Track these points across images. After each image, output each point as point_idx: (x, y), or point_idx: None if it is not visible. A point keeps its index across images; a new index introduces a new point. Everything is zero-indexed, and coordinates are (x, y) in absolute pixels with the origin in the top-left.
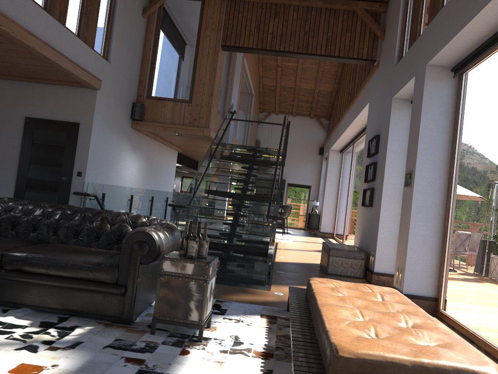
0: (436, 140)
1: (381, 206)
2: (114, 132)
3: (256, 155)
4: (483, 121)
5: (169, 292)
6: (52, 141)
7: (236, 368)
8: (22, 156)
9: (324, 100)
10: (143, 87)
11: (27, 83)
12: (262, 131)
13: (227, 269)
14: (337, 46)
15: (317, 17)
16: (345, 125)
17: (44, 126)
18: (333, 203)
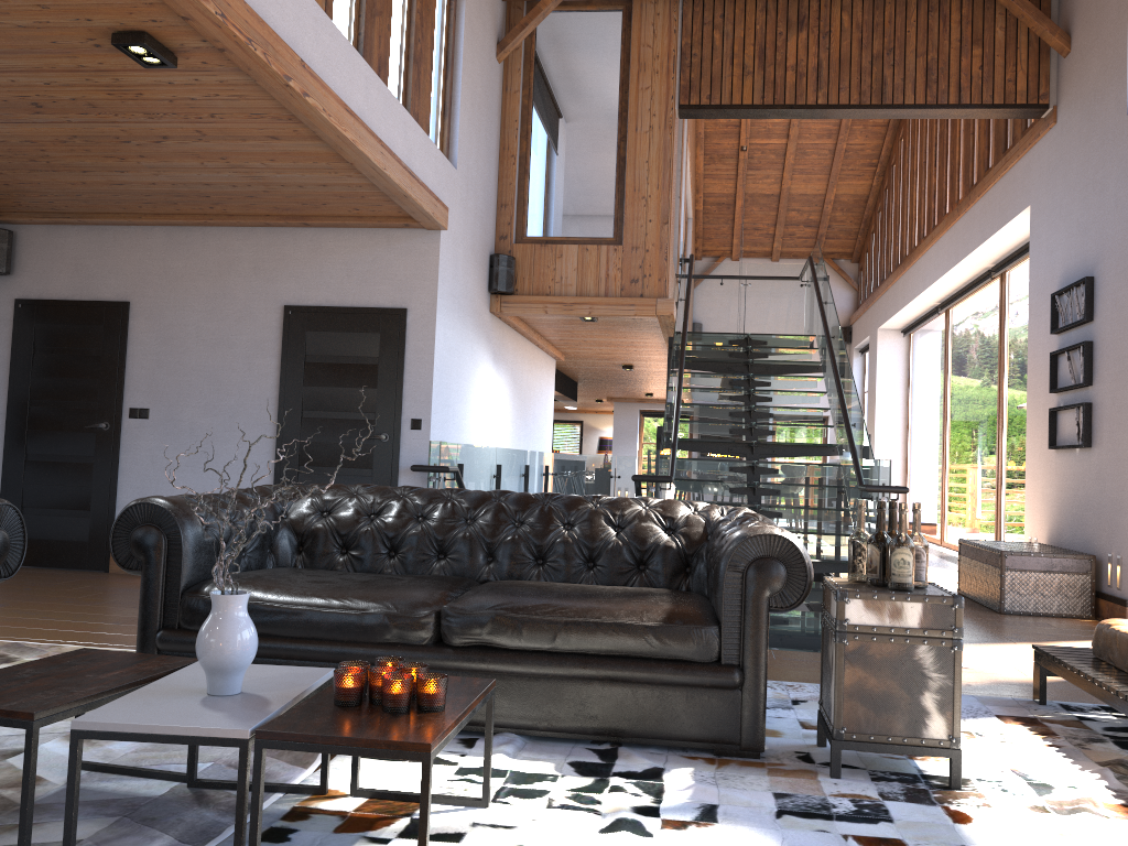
0: None
1: None
2: (466, 325)
3: (754, 352)
4: None
5: (867, 674)
6: (349, 356)
7: None
8: (284, 394)
9: (846, 217)
10: (509, 219)
11: (282, 229)
12: (747, 297)
13: (781, 616)
14: (952, 80)
15: (899, 19)
16: (933, 268)
17: (328, 322)
18: (896, 451)
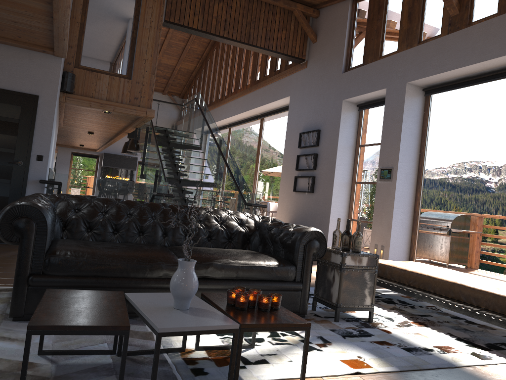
0: (411, 144)
1: (333, 193)
2: (57, 107)
3: (170, 137)
4: (461, 134)
5: (350, 283)
6: (0, 116)
7: (433, 335)
8: None
9: (182, 78)
10: (73, 54)
11: None
12: (159, 110)
13: None
14: (274, 41)
15: (258, 9)
16: (232, 110)
17: None
18: None
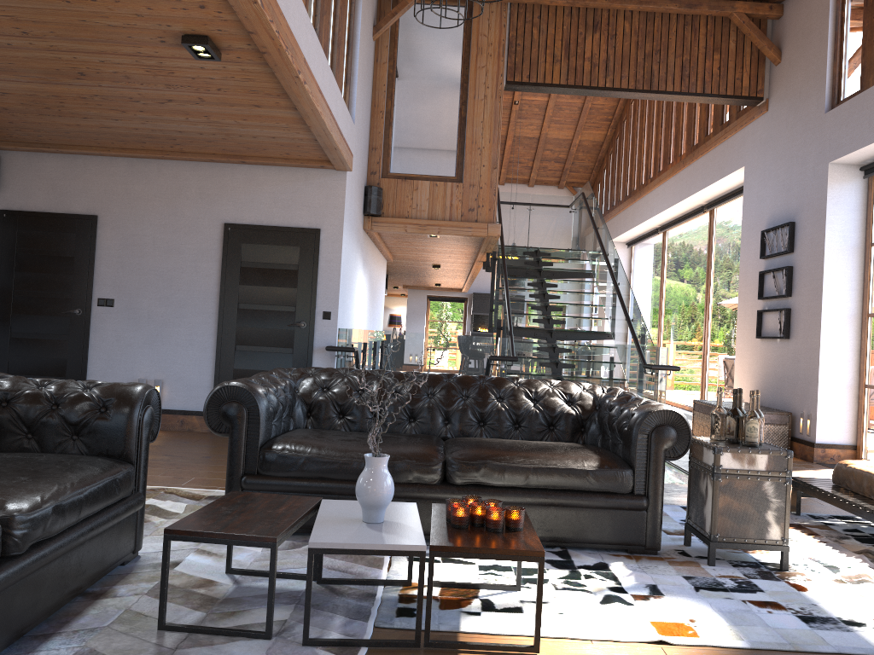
0: None
1: (821, 337)
2: (354, 240)
3: (543, 261)
4: None
5: (733, 500)
6: (275, 263)
7: None
8: (224, 291)
9: (586, 157)
10: (378, 159)
11: (222, 164)
12: (531, 219)
13: None
14: (699, 76)
15: (664, 29)
16: (660, 202)
17: (259, 237)
18: None
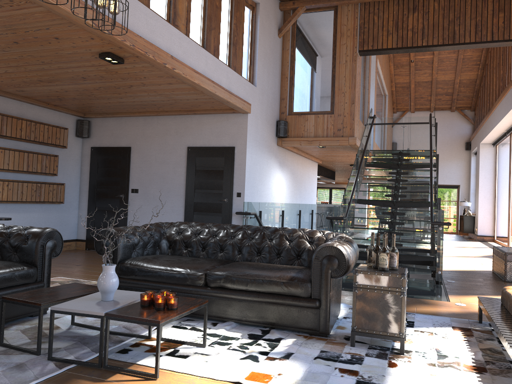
0: None
1: None
2: (264, 152)
3: (402, 158)
4: None
5: (365, 305)
6: (212, 167)
7: (452, 382)
8: (187, 183)
9: (466, 90)
10: (285, 105)
11: (186, 115)
12: (404, 132)
13: None
14: (488, 29)
15: (462, 2)
16: (499, 115)
17: (204, 153)
18: (490, 202)
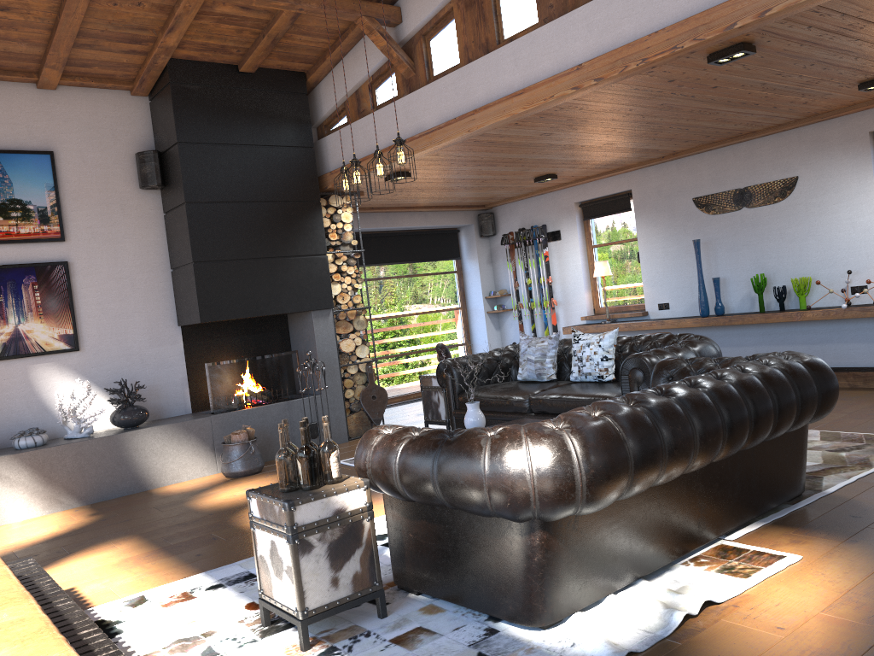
0: None
1: None
2: None
3: None
4: None
5: None
6: None
7: (161, 627)
8: None
9: None
10: None
11: None
12: None
13: None
14: None
15: None
16: None
17: None
18: None
